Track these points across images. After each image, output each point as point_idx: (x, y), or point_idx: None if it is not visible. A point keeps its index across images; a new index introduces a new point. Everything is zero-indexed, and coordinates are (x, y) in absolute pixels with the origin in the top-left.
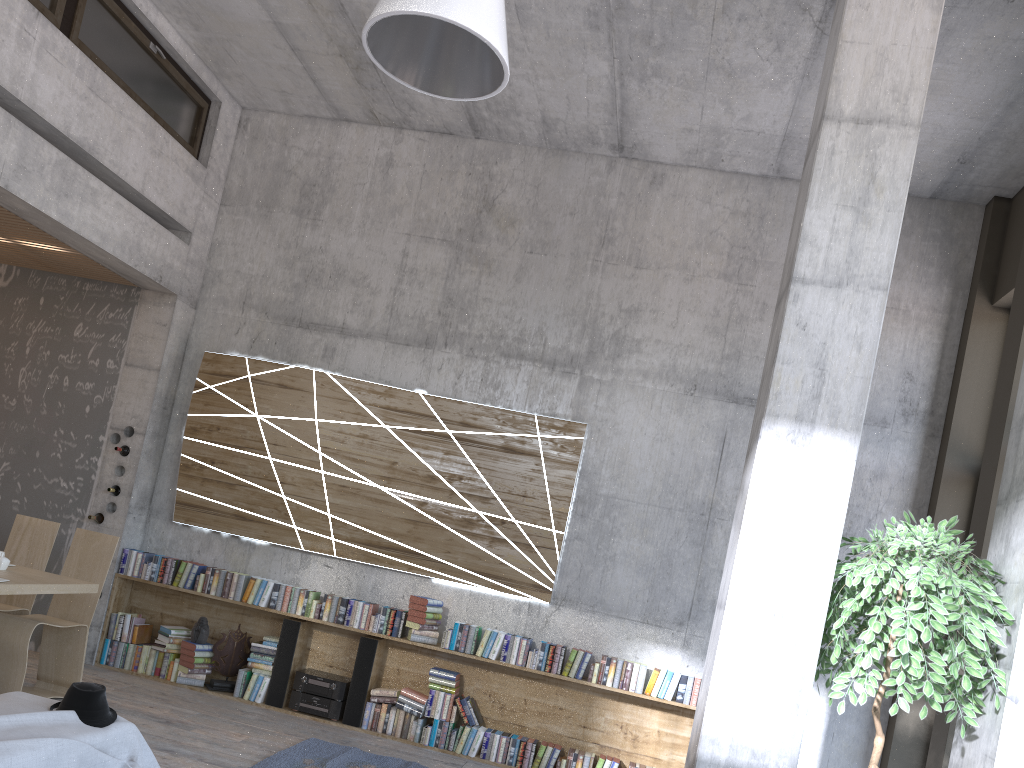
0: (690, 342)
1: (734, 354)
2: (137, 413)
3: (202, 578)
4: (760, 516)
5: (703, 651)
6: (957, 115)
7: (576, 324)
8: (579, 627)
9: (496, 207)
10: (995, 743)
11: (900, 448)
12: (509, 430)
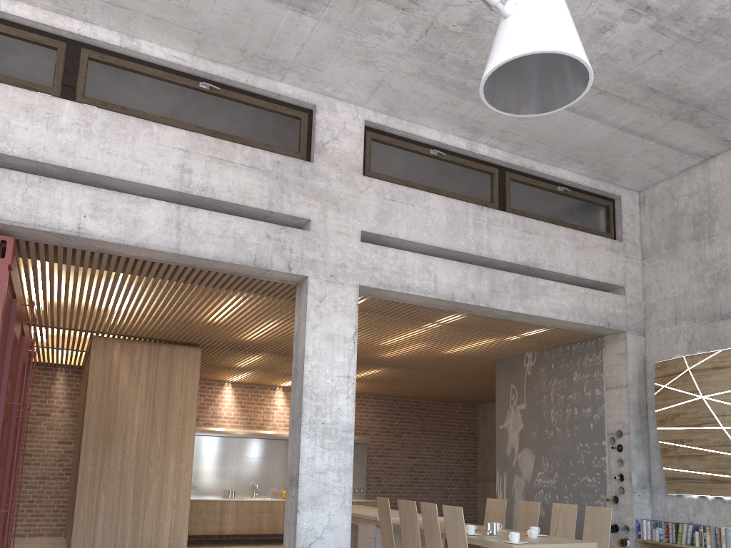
0: None
1: None
2: (620, 419)
3: (696, 535)
4: None
5: None
6: None
7: None
8: None
9: None
10: None
11: None
12: None
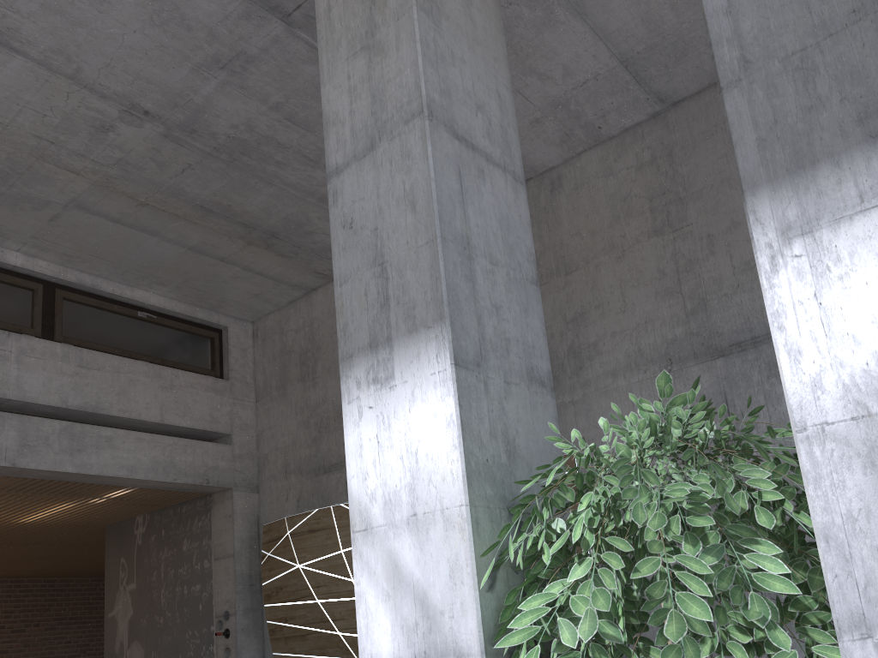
0: (646, 317)
1: (698, 305)
2: (228, 597)
3: None
4: (365, 507)
5: None
6: None
7: None
8: None
9: None
10: None
11: None
12: None
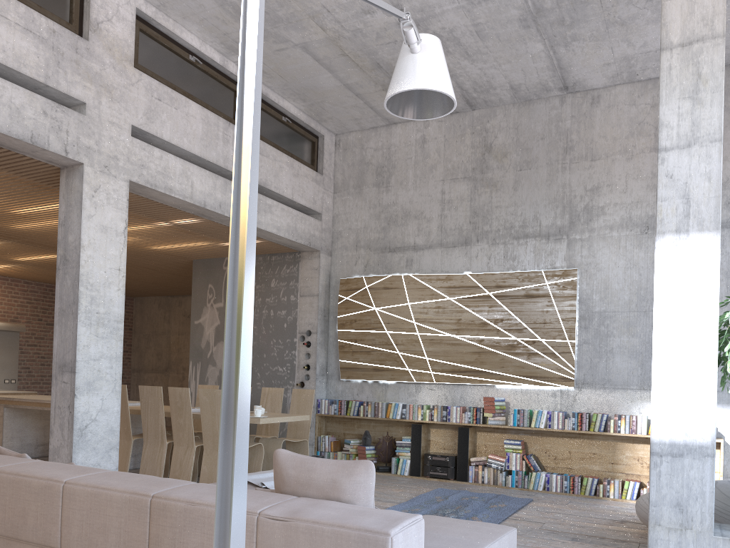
0: (638, 199)
1: None
2: (311, 322)
3: (362, 408)
4: (664, 294)
5: None
6: None
7: (558, 207)
8: (596, 399)
9: (493, 148)
10: None
11: None
12: (527, 284)
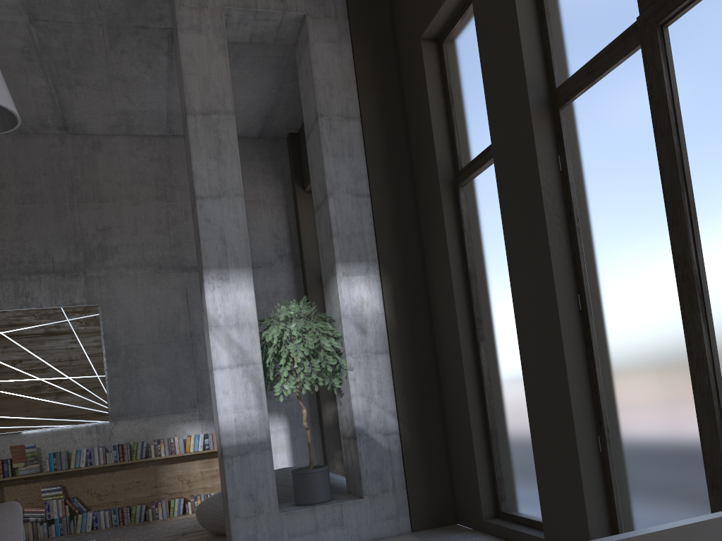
0: (149, 241)
1: (177, 243)
2: None
3: None
4: (216, 319)
5: (212, 418)
6: (256, 94)
7: (71, 244)
8: (133, 429)
9: None
10: (349, 391)
11: (283, 276)
12: (46, 321)
